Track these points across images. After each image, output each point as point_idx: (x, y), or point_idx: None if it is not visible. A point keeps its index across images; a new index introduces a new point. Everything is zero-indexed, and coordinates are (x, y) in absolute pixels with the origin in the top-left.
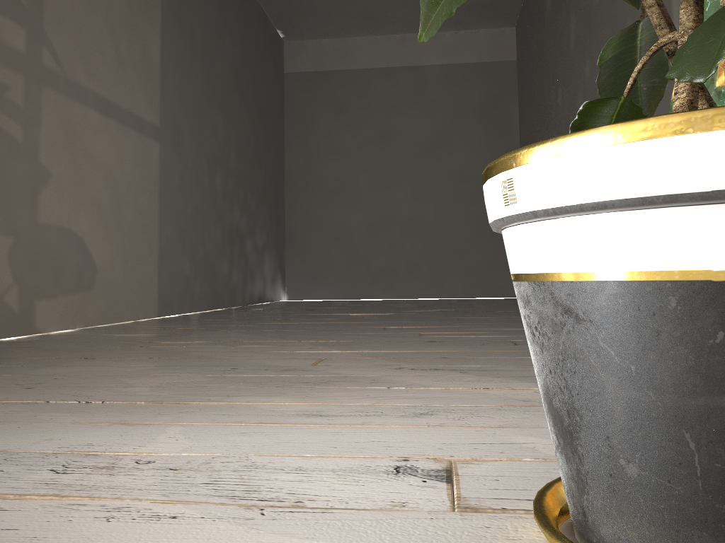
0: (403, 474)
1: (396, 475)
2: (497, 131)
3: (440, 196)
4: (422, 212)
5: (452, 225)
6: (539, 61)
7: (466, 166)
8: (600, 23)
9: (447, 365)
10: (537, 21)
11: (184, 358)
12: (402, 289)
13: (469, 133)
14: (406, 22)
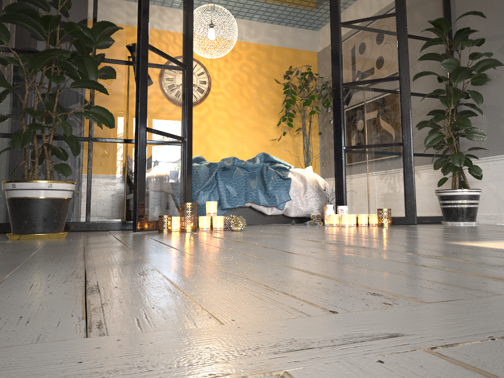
0: None
1: None
2: None
3: None
4: None
5: None
6: None
7: None
8: None
9: None
10: None
11: None
12: None
13: None
14: None
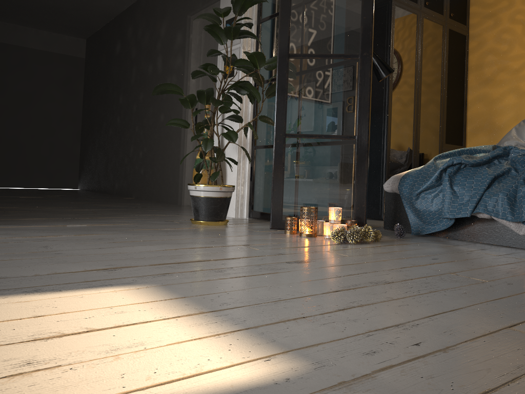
0: (167, 221)
1: (166, 221)
2: (70, 96)
3: (32, 128)
4: (19, 136)
5: (38, 146)
6: (106, 72)
7: (50, 113)
8: (150, 83)
9: (133, 212)
10: (108, 51)
11: (45, 211)
12: (2, 181)
13: (54, 94)
14: (22, 21)
